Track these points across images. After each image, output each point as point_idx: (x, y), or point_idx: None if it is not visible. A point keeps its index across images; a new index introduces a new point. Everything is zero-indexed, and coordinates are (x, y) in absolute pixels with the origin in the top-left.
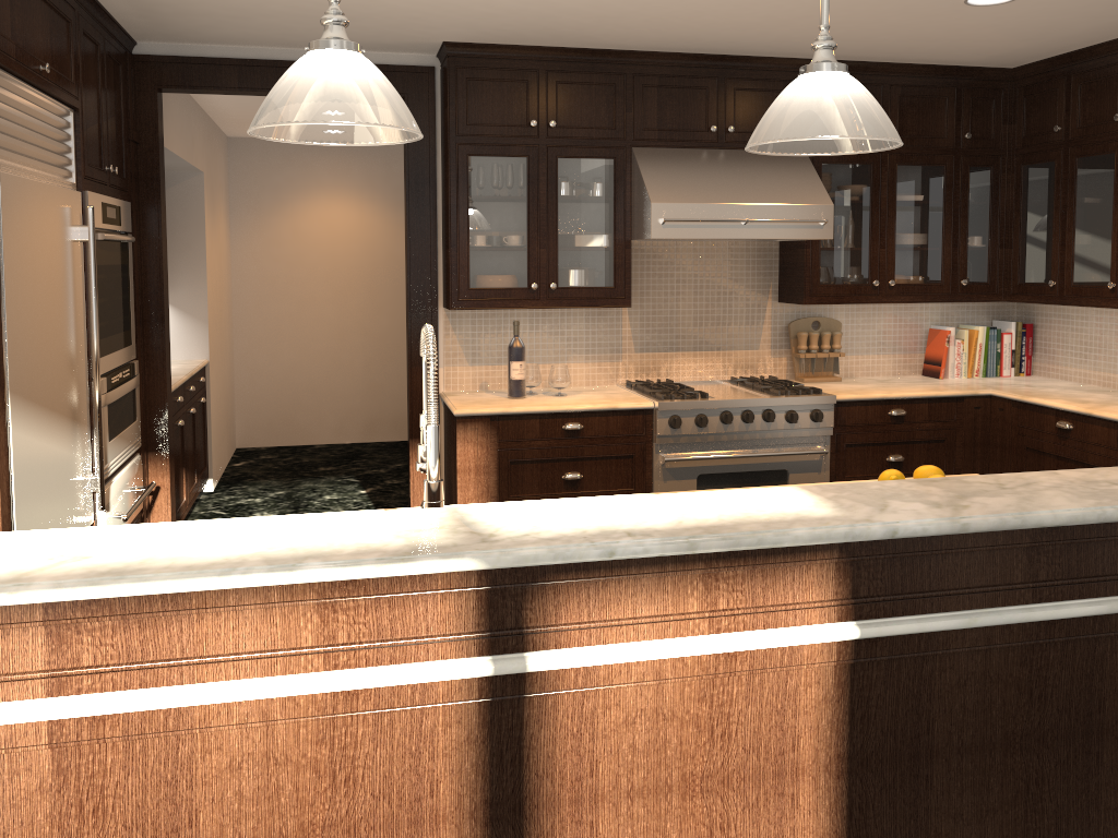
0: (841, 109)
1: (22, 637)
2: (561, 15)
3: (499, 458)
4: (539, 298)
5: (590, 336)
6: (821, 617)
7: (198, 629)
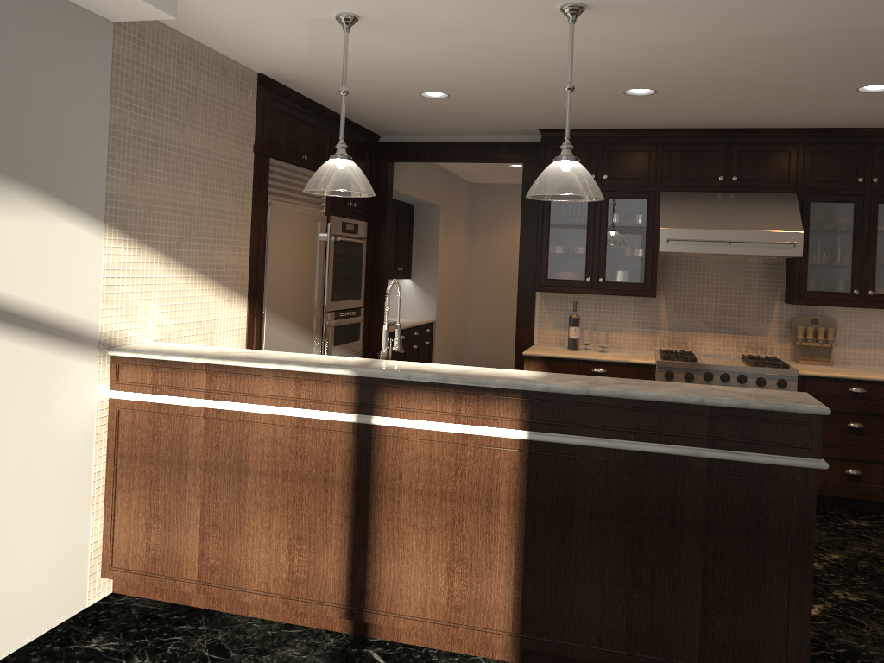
0: (555, 180)
1: (199, 376)
2: (590, 113)
3: None
4: (592, 287)
5: (636, 316)
6: (511, 425)
7: (253, 383)
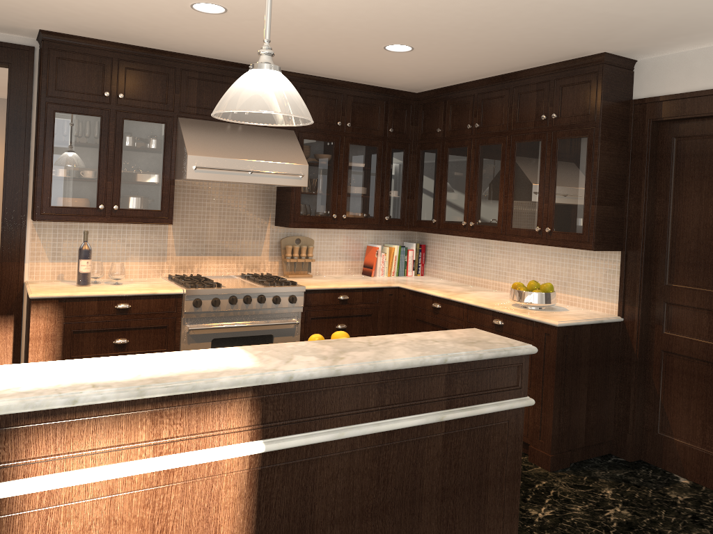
0: (271, 94)
1: None
2: (126, 22)
3: (64, 329)
4: (105, 215)
5: (144, 243)
6: (239, 438)
7: None
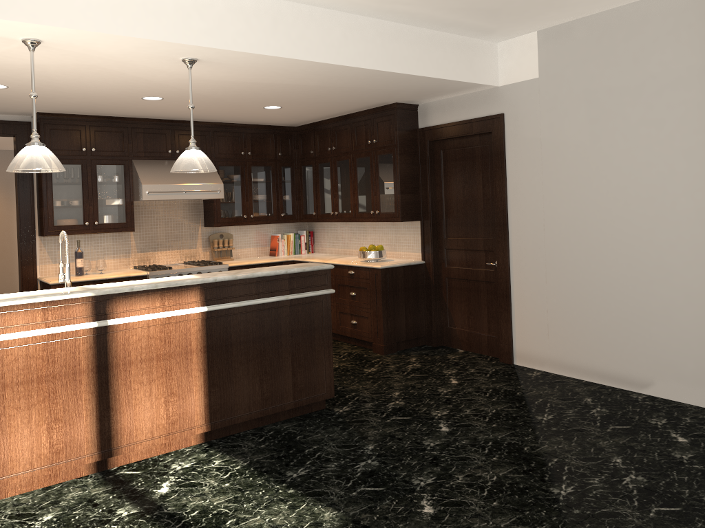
0: (197, 161)
1: None
2: (98, 106)
3: None
4: (90, 229)
5: (115, 246)
6: (196, 305)
7: (4, 318)
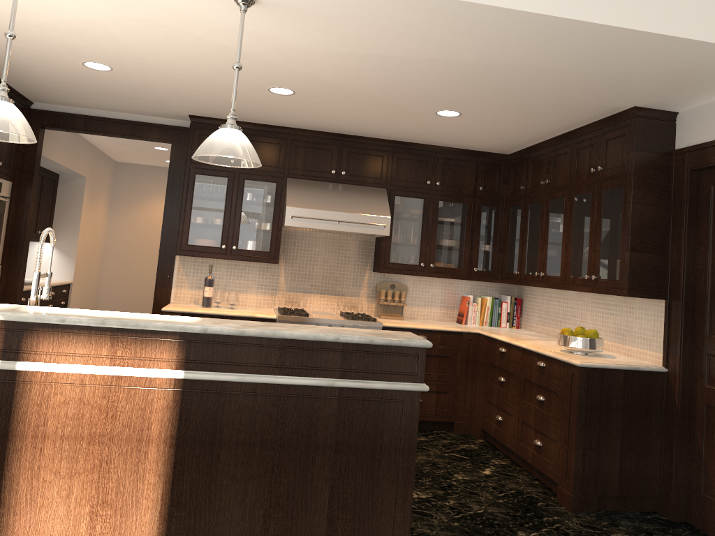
0: (221, 143)
1: None
2: (237, 105)
3: None
4: (226, 253)
5: (260, 280)
6: (167, 366)
7: None
